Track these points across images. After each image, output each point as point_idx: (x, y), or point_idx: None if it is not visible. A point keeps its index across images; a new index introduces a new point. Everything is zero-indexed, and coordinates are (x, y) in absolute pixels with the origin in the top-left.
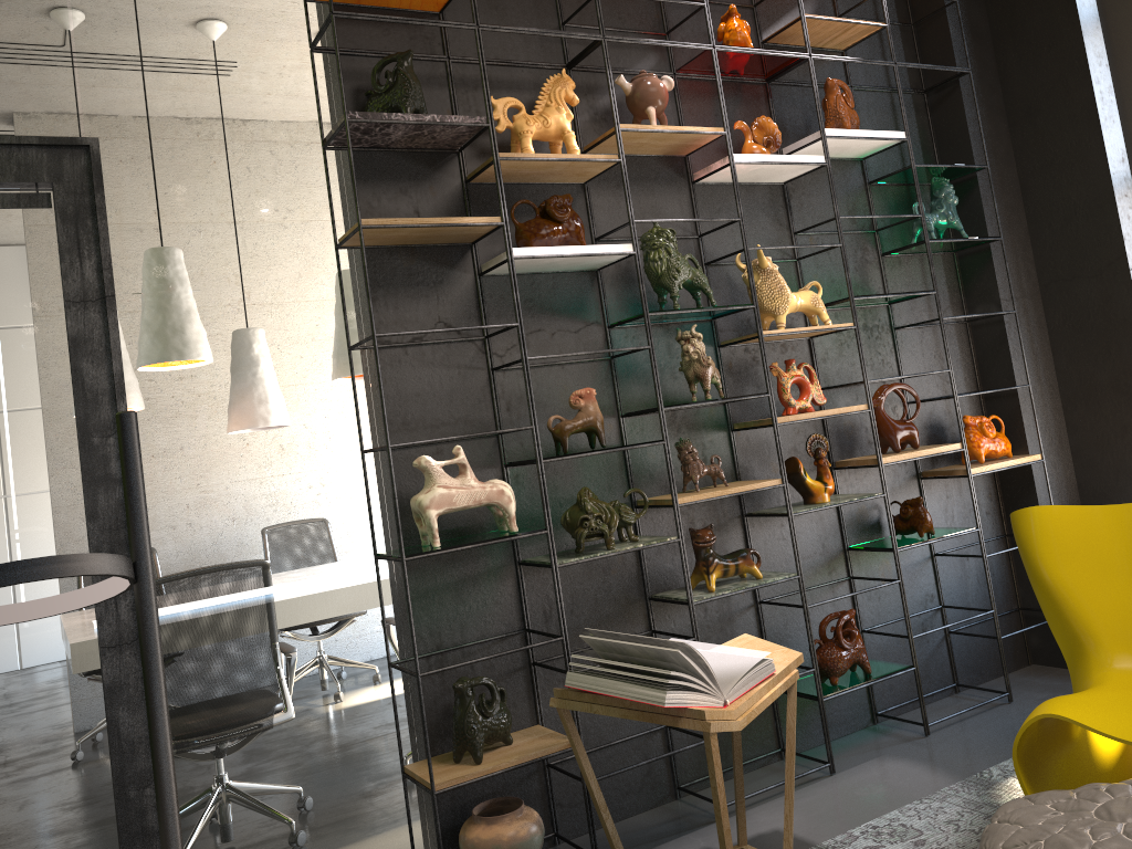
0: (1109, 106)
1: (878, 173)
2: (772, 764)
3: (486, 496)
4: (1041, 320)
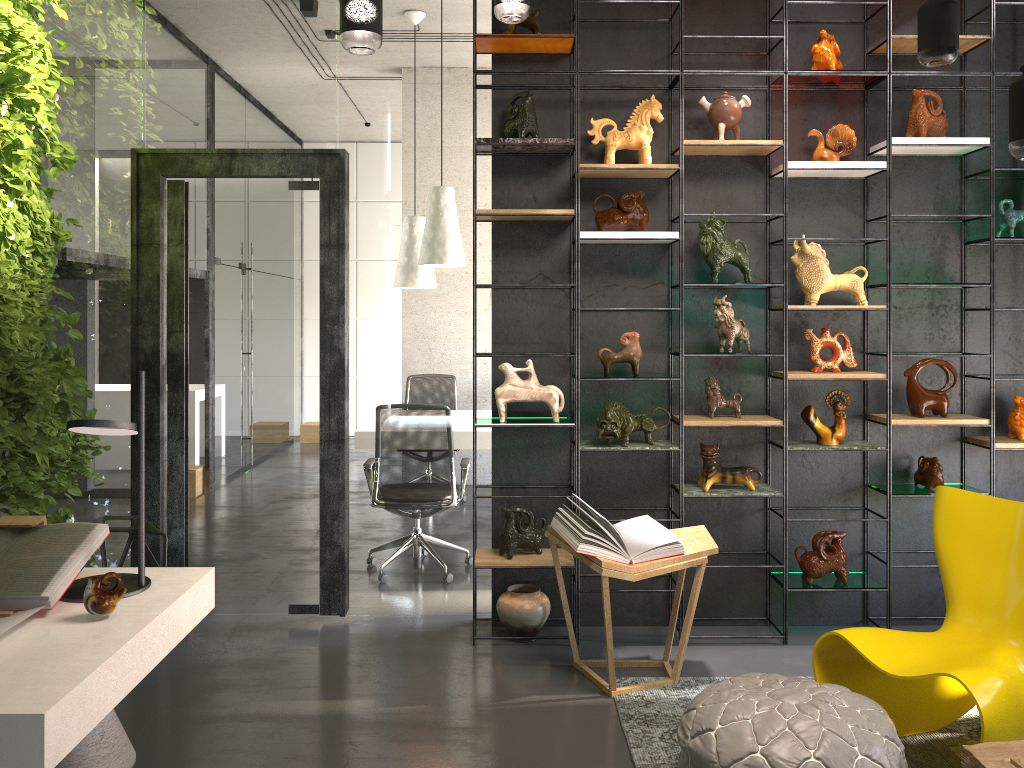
0: None
1: (979, 167)
2: (756, 626)
3: (540, 396)
4: None
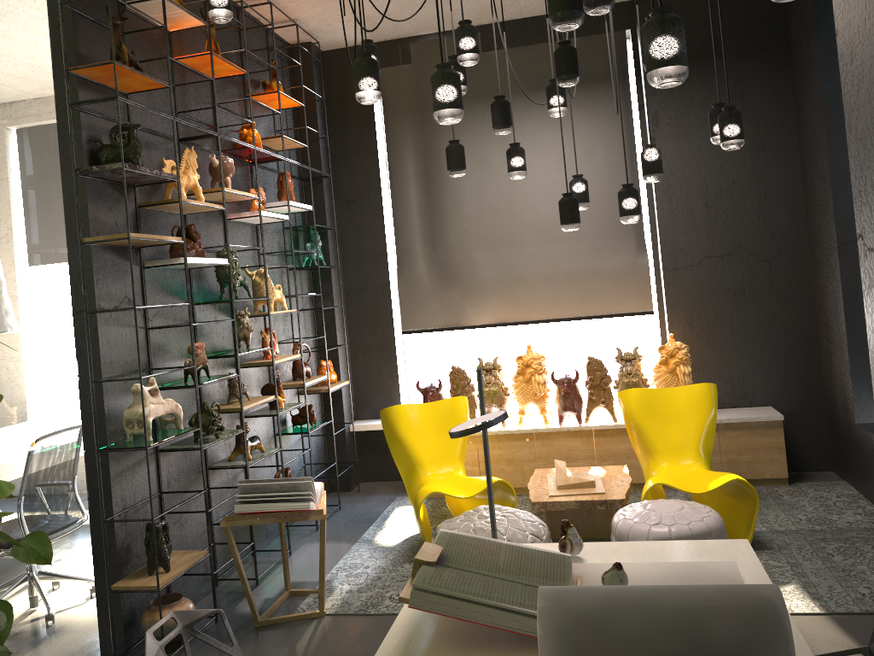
0: (386, 208)
1: (287, 222)
2: (250, 560)
3: (171, 408)
4: (345, 310)
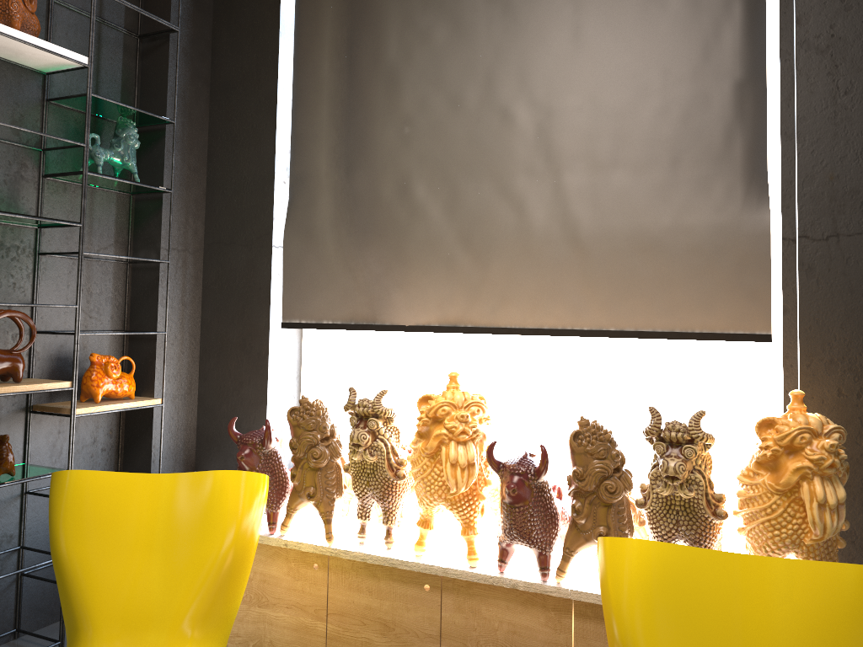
0: (288, 103)
1: (63, 94)
2: None
3: None
4: (199, 275)
